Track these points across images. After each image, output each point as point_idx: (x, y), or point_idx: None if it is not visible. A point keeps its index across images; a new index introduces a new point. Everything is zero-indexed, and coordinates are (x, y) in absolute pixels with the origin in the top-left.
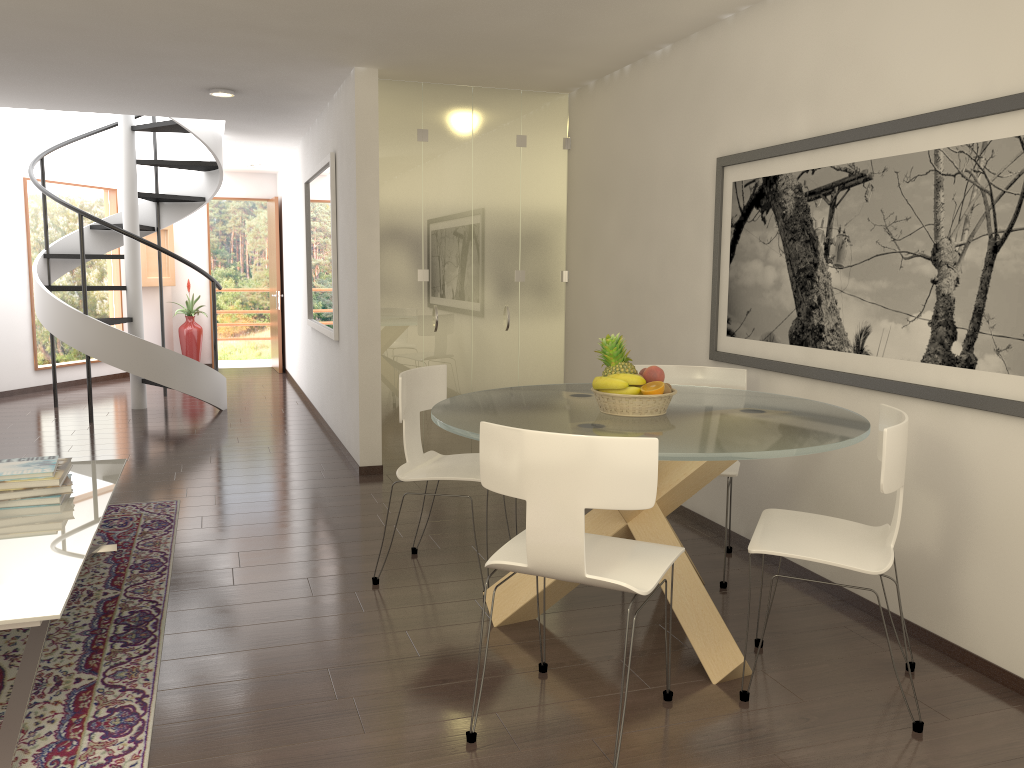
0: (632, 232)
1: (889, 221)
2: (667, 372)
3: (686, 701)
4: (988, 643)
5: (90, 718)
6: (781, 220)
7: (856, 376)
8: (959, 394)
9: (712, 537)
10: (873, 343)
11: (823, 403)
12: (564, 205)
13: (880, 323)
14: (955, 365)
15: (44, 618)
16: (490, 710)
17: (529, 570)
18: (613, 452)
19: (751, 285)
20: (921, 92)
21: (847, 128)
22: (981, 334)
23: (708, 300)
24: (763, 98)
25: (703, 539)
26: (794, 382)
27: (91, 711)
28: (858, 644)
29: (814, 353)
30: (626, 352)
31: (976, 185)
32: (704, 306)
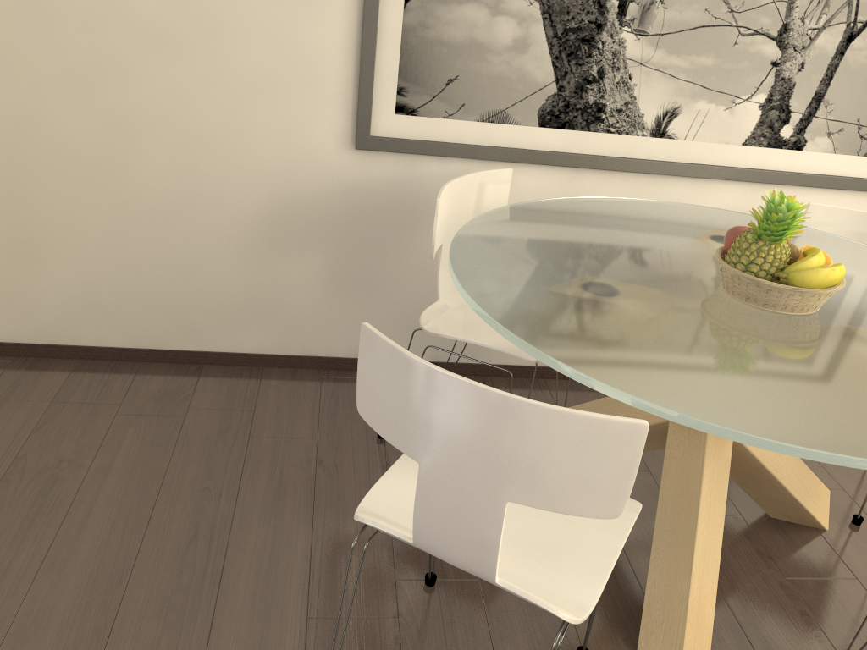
0: None
1: None
2: (447, 194)
3: None
4: None
5: None
6: None
7: (657, 163)
8: (786, 174)
9: None
10: (681, 126)
11: (656, 201)
12: None
13: (695, 104)
14: (781, 147)
15: None
16: None
17: None
18: None
19: (460, 42)
20: None
21: None
22: (816, 118)
23: (341, 56)
24: None
25: None
26: (541, 173)
27: None
28: None
29: (585, 138)
30: (55, 139)
31: None
32: (330, 65)
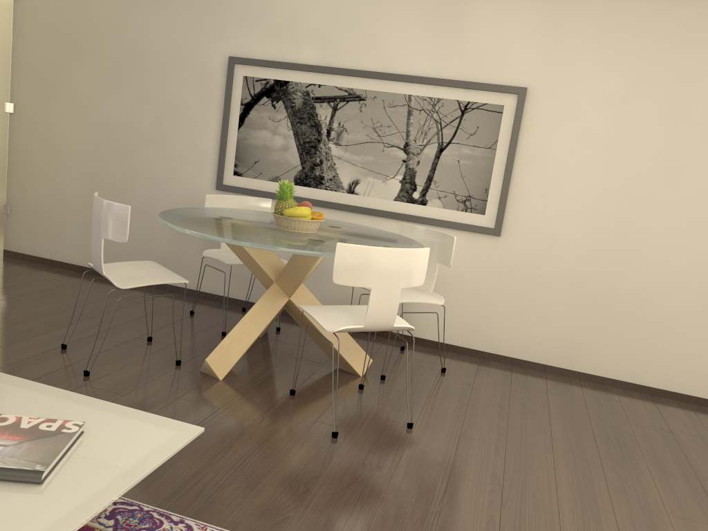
0: (118, 88)
1: (376, 125)
2: (224, 199)
3: (368, 387)
4: (424, 331)
5: (108, 529)
6: (290, 109)
7: (350, 206)
8: (418, 217)
9: (220, 304)
10: (361, 189)
11: (339, 221)
12: (10, 46)
13: (367, 178)
14: (414, 203)
15: (198, 434)
16: (312, 421)
17: (362, 329)
18: (416, 256)
19: (260, 145)
20: (401, 62)
21: (348, 67)
22: (431, 189)
23: (213, 150)
24: (276, 29)
25: (218, 306)
26: None
27: (95, 525)
28: (371, 344)
29: (315, 191)
30: (108, 178)
31: (432, 118)
32: (209, 153)
